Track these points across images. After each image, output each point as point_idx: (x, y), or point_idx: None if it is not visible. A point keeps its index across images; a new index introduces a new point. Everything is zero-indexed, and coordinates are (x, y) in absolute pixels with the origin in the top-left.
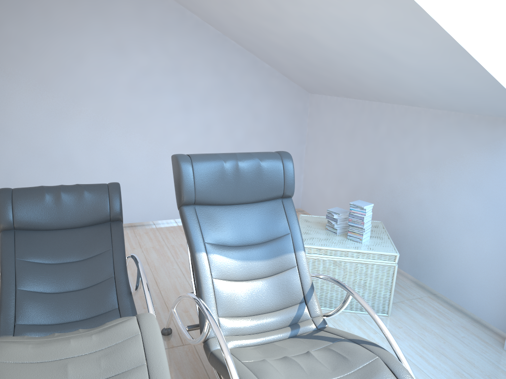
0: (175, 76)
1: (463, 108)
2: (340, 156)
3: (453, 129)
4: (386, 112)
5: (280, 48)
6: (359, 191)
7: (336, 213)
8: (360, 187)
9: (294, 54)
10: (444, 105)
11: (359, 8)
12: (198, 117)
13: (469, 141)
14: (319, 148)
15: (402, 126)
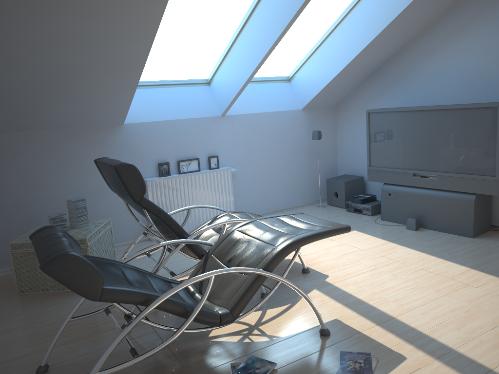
0: None
1: (76, 124)
2: None
3: (66, 139)
4: None
5: None
6: None
7: (63, 215)
8: None
9: None
10: (62, 124)
11: (101, 59)
12: None
13: (82, 144)
14: None
15: (13, 149)
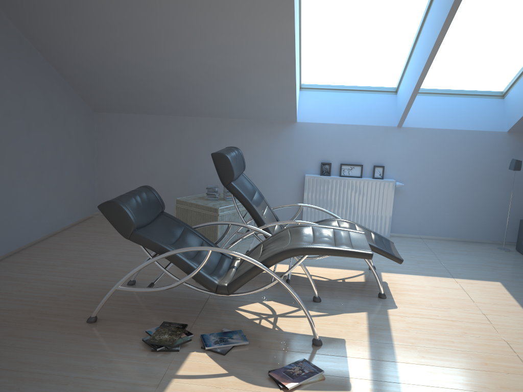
0: (20, 99)
1: (256, 117)
2: (146, 158)
3: (247, 129)
4: (191, 123)
5: (127, 77)
6: (173, 180)
7: (216, 187)
8: (174, 177)
9: (138, 83)
10: (244, 116)
11: (256, 66)
12: (37, 139)
13: (259, 134)
14: (117, 156)
15: (208, 130)
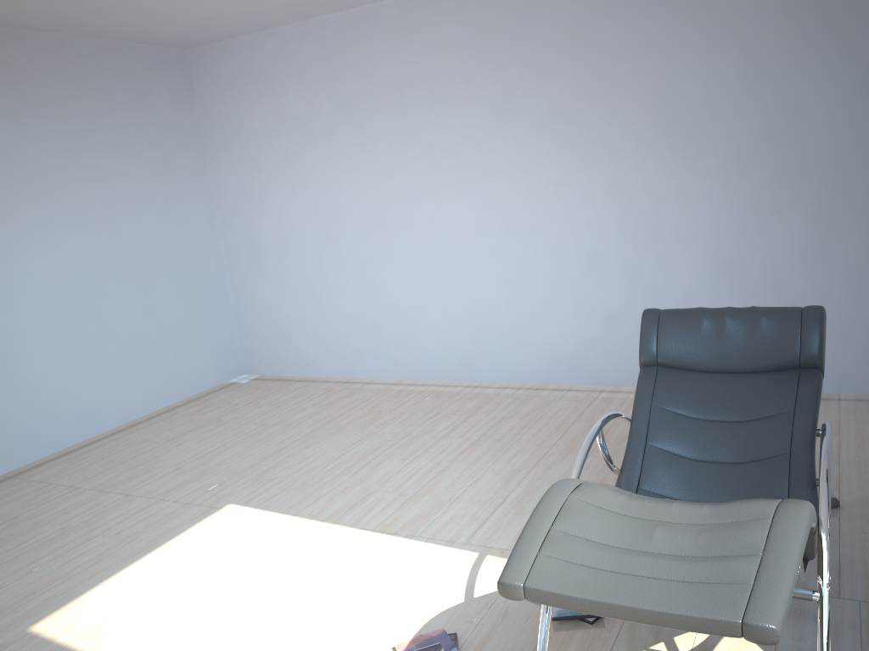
0: None
1: None
2: None
3: None
4: None
5: None
6: None
7: None
8: None
9: None
10: None
11: None
12: None
13: None
14: None
15: None
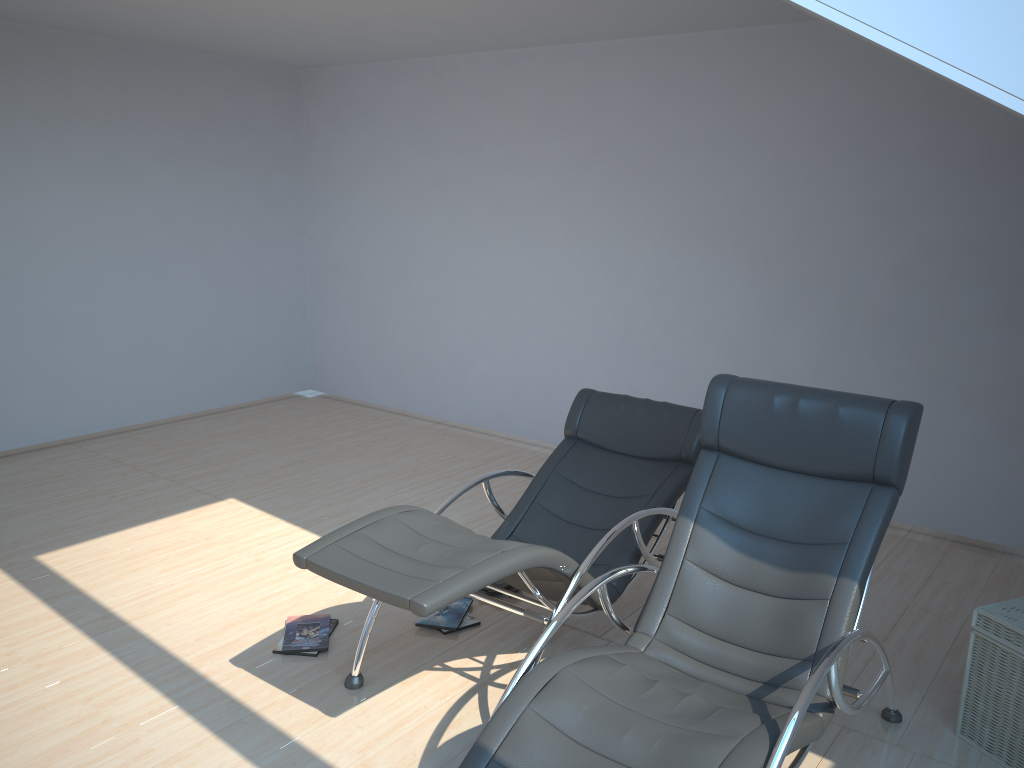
0: (992, 256)
1: None
2: None
3: None
4: None
5: None
6: None
7: None
8: None
9: None
10: None
11: None
12: None
13: None
14: None
15: None
